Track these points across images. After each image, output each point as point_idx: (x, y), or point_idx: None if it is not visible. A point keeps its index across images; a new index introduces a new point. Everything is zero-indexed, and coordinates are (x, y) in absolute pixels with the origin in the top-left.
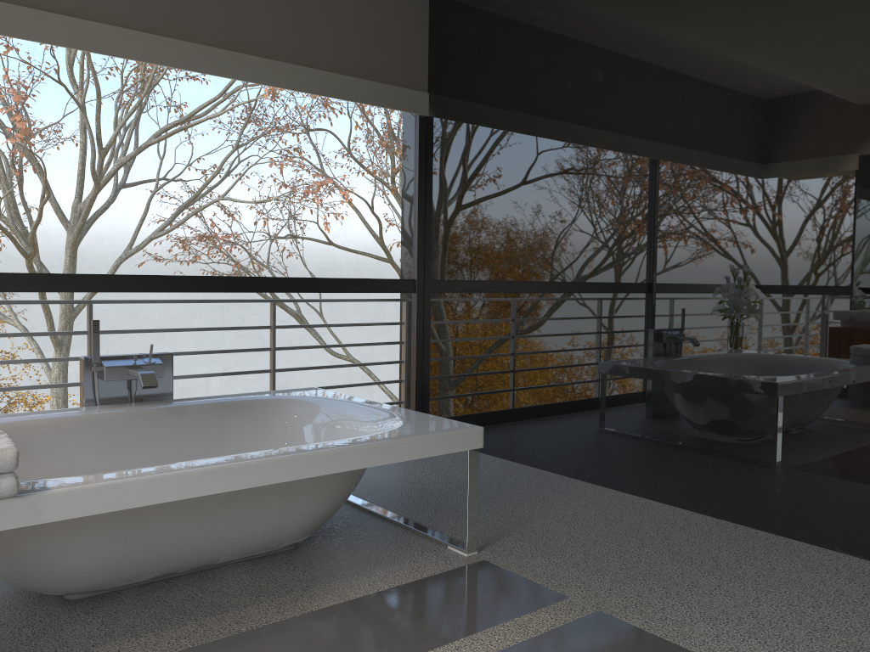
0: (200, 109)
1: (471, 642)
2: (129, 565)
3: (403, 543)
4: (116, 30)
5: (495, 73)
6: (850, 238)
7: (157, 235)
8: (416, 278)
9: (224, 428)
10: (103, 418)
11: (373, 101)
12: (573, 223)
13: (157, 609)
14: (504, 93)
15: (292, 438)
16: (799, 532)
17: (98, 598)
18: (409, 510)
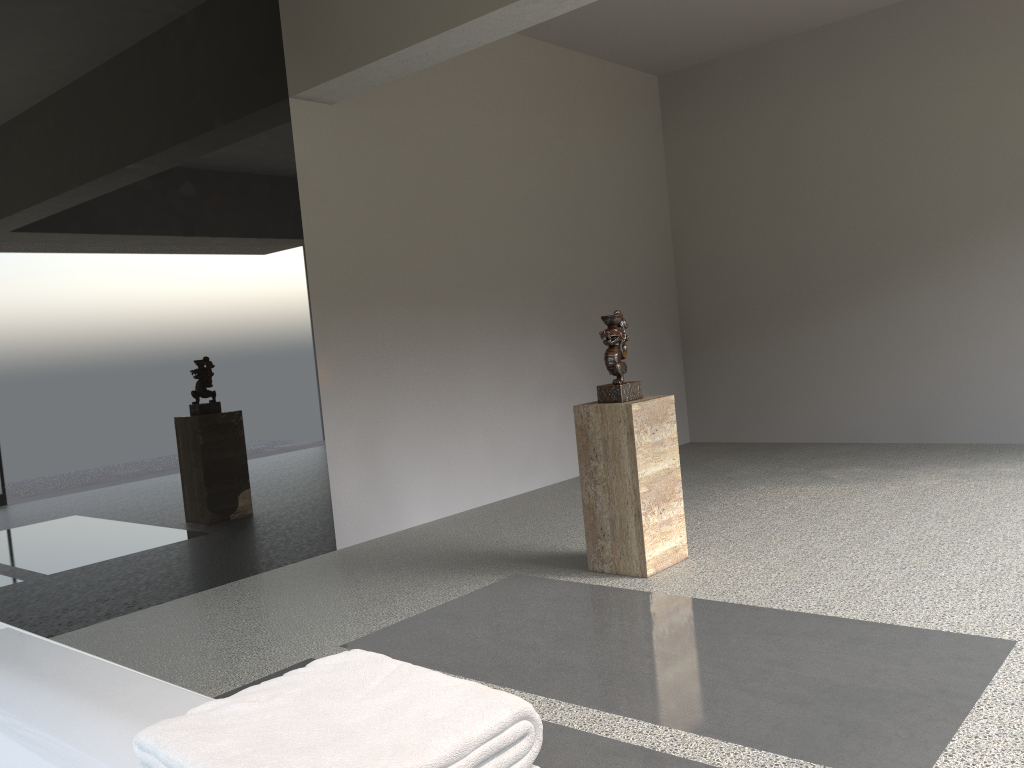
0: None
1: None
2: None
3: None
4: None
5: None
6: (56, 315)
7: None
8: None
9: None
10: None
11: None
12: None
13: None
14: None
15: None
16: (52, 627)
17: None
18: None
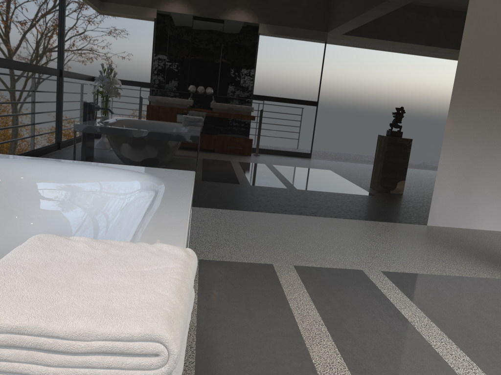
0: None
1: (294, 301)
2: None
3: None
4: None
5: None
6: (310, 65)
7: None
8: None
9: None
10: None
11: None
12: (132, 26)
13: None
14: None
15: None
16: (274, 209)
17: None
18: None
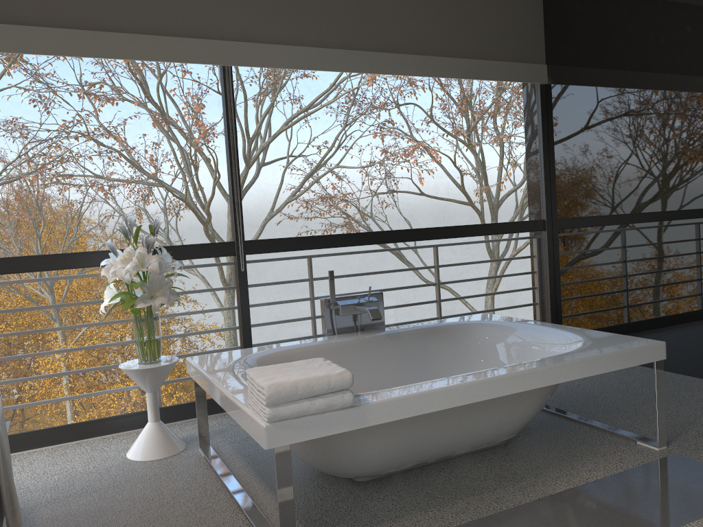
0: (317, 100)
1: None
2: (402, 456)
3: (595, 439)
4: (318, 51)
5: (612, 40)
6: None
7: (291, 199)
8: (545, 219)
9: (429, 348)
10: (345, 344)
11: (503, 77)
12: (702, 161)
13: (427, 490)
14: (622, 56)
15: (481, 354)
16: None
17: (379, 481)
18: (584, 411)
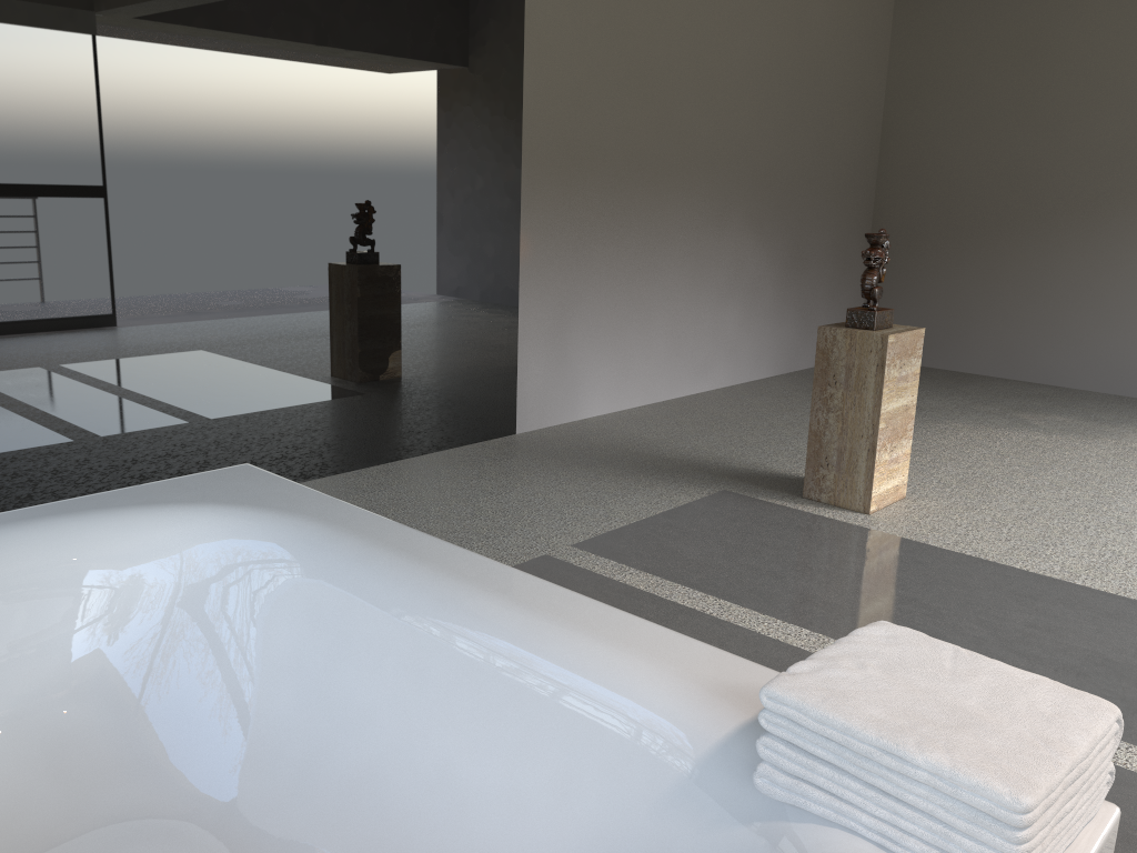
0: None
1: None
2: None
3: None
4: None
5: None
6: (281, 156)
7: None
8: None
9: None
10: None
11: None
12: None
13: None
14: None
15: None
16: None
17: None
18: None
